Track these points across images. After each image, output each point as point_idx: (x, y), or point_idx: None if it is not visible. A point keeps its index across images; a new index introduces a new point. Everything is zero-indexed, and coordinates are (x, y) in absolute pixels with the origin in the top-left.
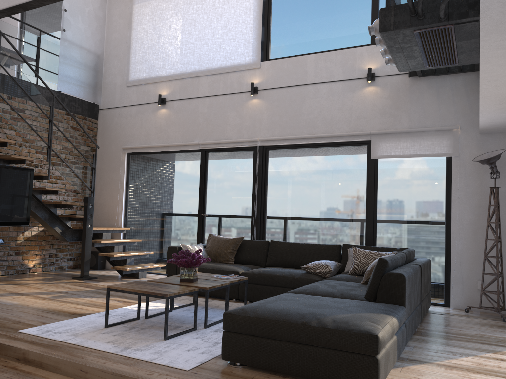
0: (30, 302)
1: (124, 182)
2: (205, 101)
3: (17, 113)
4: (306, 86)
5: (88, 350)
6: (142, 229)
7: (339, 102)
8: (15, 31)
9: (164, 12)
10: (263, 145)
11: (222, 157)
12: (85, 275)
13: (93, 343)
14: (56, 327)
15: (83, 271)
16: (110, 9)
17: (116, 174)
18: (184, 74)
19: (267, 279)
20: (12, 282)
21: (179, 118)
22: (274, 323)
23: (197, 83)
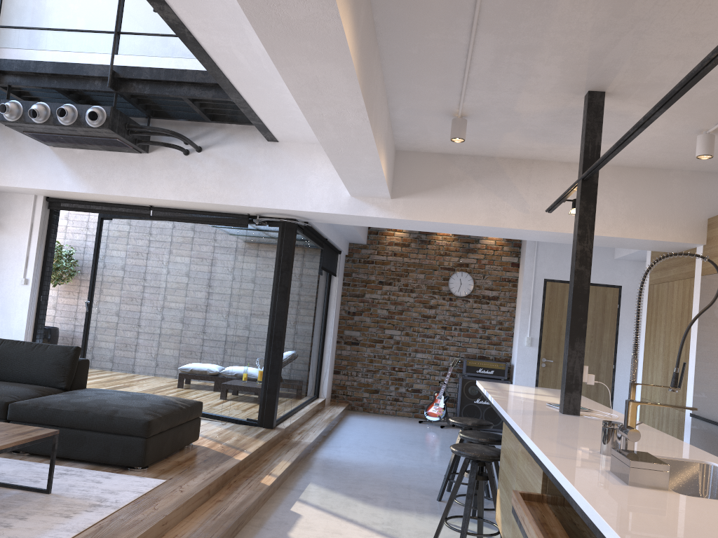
0: None
1: None
2: None
3: None
4: None
5: (105, 522)
6: None
7: None
8: None
9: None
10: None
11: None
12: None
13: (73, 523)
14: None
15: None
16: None
17: None
18: None
19: None
20: None
21: None
22: (173, 415)
23: None
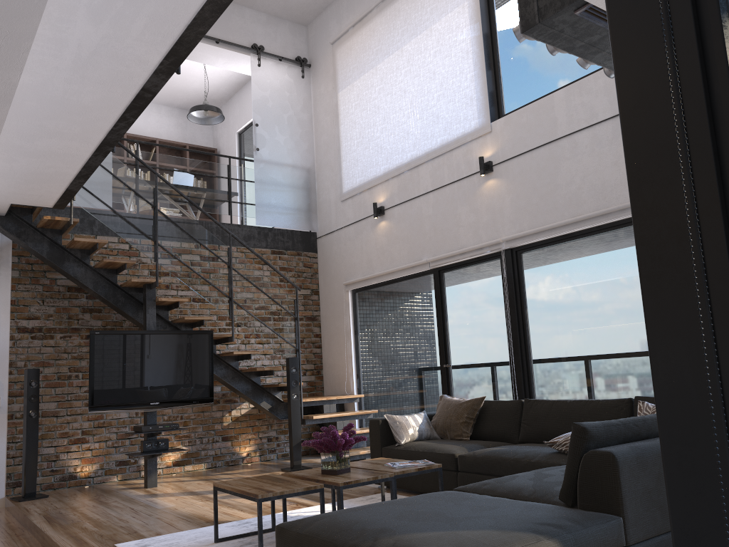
0: (185, 505)
1: (351, 331)
2: (429, 199)
3: (184, 264)
4: (558, 141)
5: None
6: (378, 394)
7: (611, 154)
8: (199, 166)
9: (370, 90)
10: (510, 247)
11: (461, 276)
12: (296, 465)
13: None
14: (160, 540)
15: (292, 459)
16: (316, 106)
17: (342, 322)
18: (400, 167)
19: (491, 465)
20: (206, 477)
21: (402, 230)
22: (320, 545)
23: (417, 176)
